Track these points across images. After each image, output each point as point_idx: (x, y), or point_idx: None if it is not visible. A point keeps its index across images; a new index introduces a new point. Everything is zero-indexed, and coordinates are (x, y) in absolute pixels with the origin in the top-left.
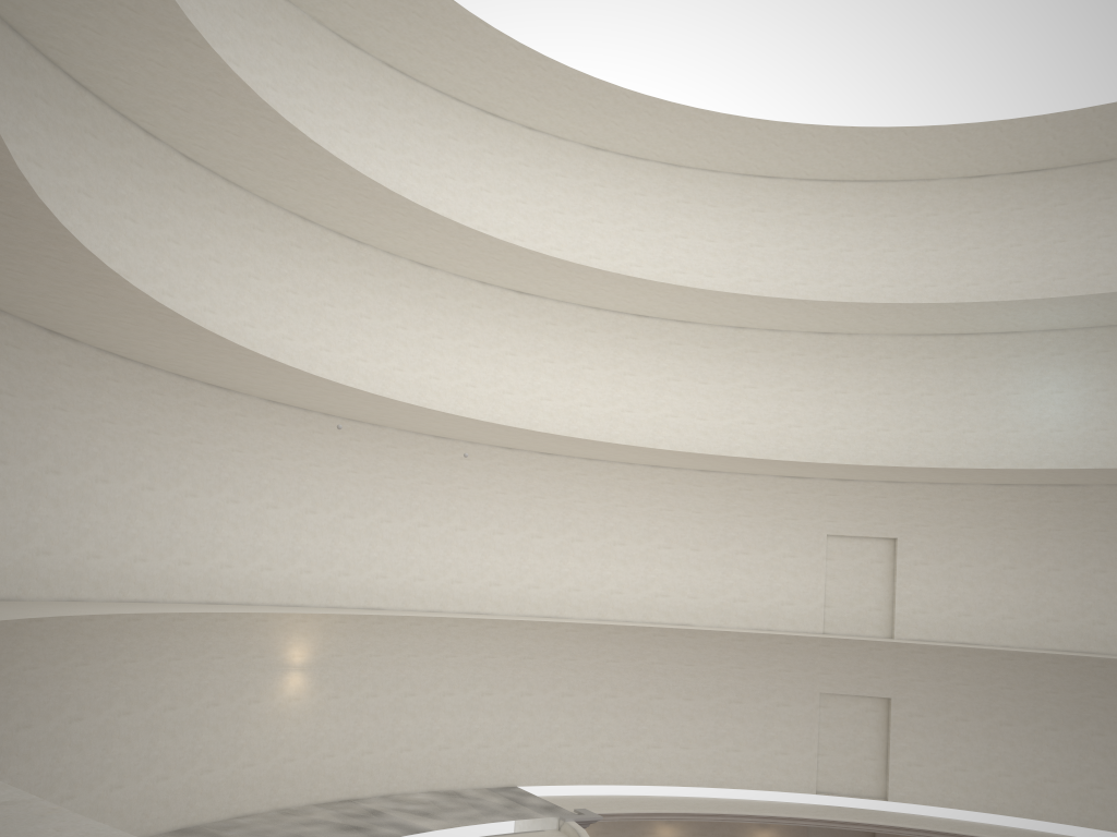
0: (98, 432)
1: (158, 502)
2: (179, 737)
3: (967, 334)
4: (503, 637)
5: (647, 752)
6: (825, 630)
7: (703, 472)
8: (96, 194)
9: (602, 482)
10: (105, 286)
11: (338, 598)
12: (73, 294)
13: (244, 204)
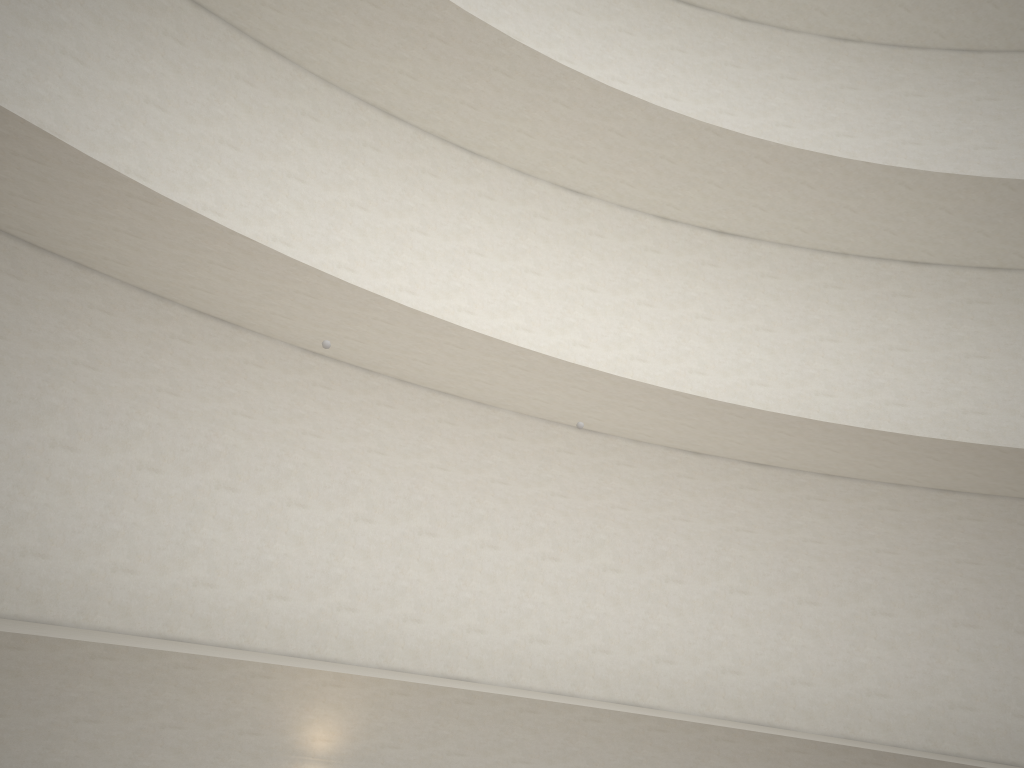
0: None
1: (83, 471)
2: None
3: None
4: (676, 748)
5: None
6: None
7: None
8: (5, 6)
9: (852, 512)
10: None
11: (400, 656)
12: None
13: (290, 81)
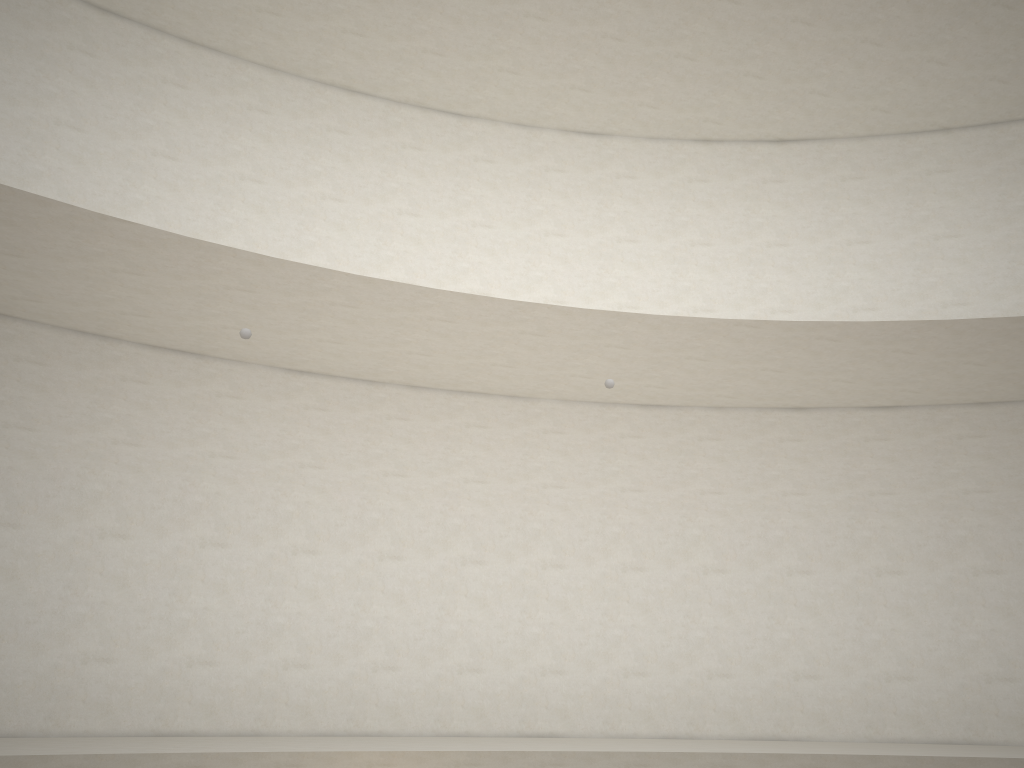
0: None
1: (31, 550)
2: None
3: None
4: None
5: None
6: None
7: None
8: None
9: None
10: None
11: (461, 718)
12: None
13: (228, 75)
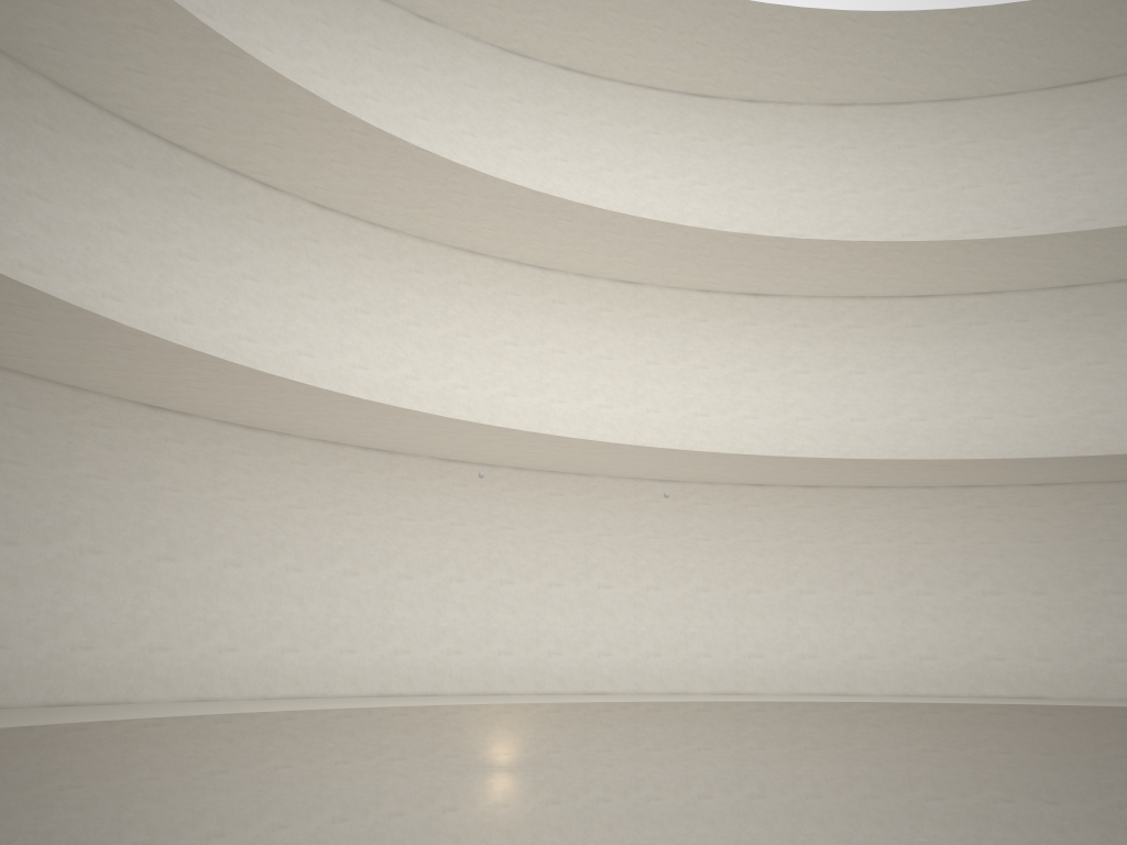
0: (224, 511)
1: (309, 585)
2: None
3: None
4: (773, 722)
5: None
6: None
7: (1038, 487)
8: (203, 256)
9: (892, 514)
10: (108, 333)
11: (550, 683)
12: (102, 353)
13: (396, 246)
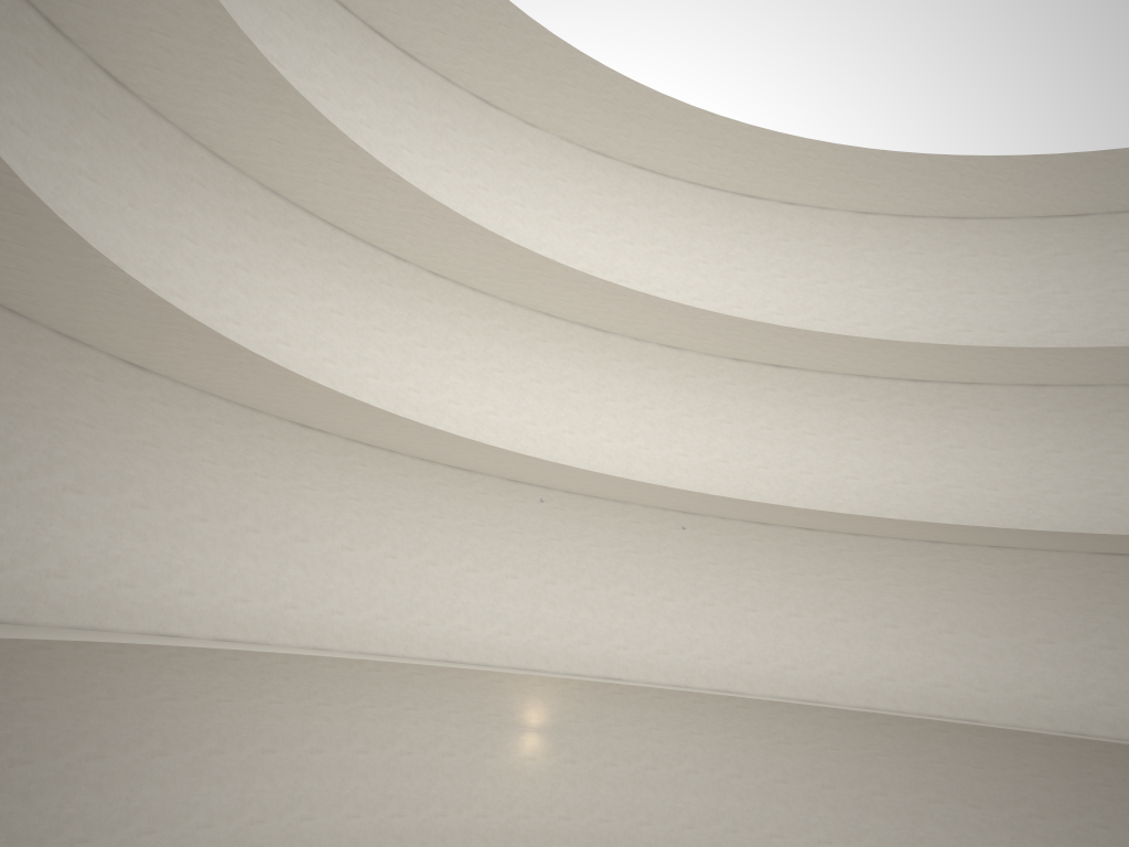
0: (345, 507)
1: (400, 569)
2: (414, 780)
3: None
4: (755, 718)
5: None
6: None
7: (994, 548)
8: (348, 312)
9: (871, 558)
10: (297, 383)
11: (577, 666)
12: (286, 392)
13: (490, 307)
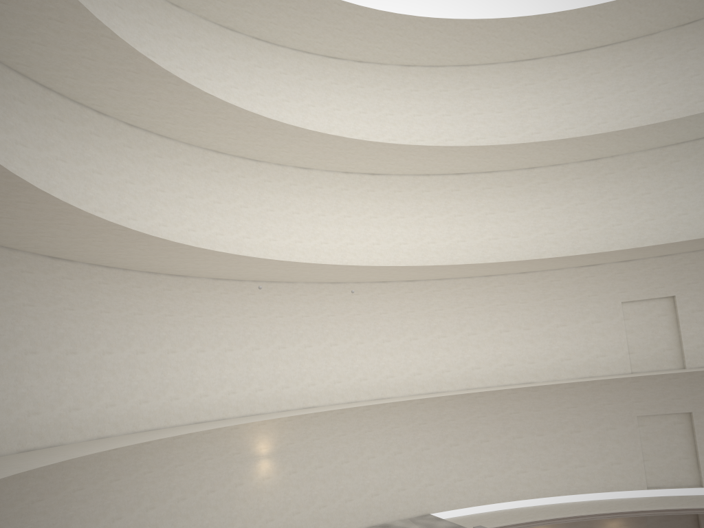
0: (99, 320)
1: (149, 361)
2: (191, 518)
3: (701, 138)
4: (402, 412)
5: (517, 476)
6: (632, 370)
7: (522, 274)
8: (70, 159)
9: (452, 293)
10: (68, 216)
11: (284, 404)
12: (52, 227)
13: (174, 149)
